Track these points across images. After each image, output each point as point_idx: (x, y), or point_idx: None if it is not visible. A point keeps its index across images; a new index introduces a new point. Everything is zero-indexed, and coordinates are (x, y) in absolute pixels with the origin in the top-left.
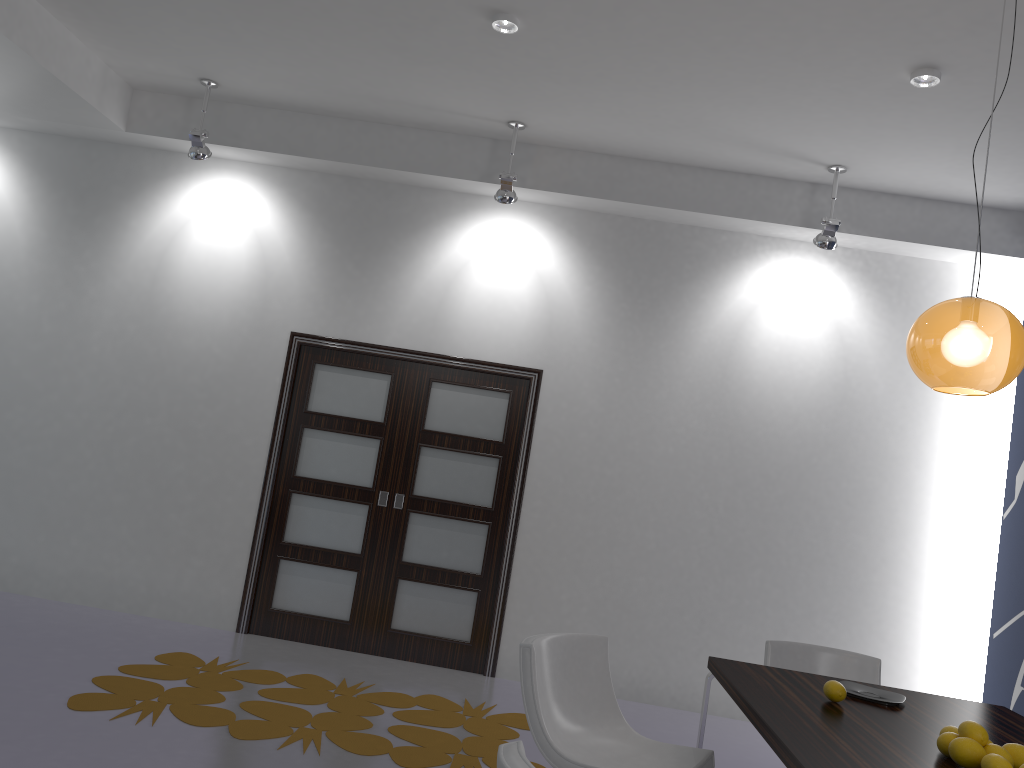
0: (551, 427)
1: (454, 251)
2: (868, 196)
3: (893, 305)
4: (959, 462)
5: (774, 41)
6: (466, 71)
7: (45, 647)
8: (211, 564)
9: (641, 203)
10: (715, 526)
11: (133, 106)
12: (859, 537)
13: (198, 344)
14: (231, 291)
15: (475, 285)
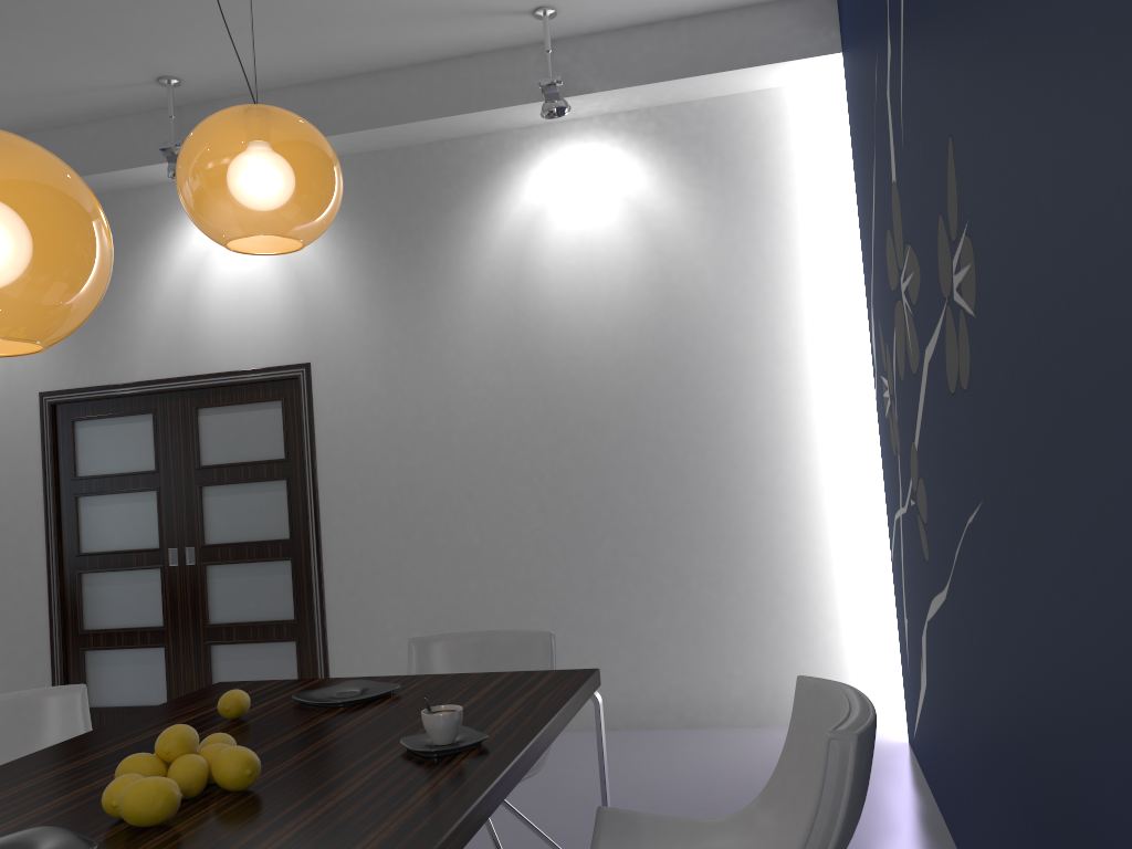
0: (333, 428)
1: (186, 251)
2: (619, 36)
3: (704, 165)
4: (830, 343)
5: None
6: (29, 33)
7: None
8: (15, 673)
9: (353, 131)
10: (545, 499)
11: None
12: (723, 470)
13: None
14: None
15: (217, 284)
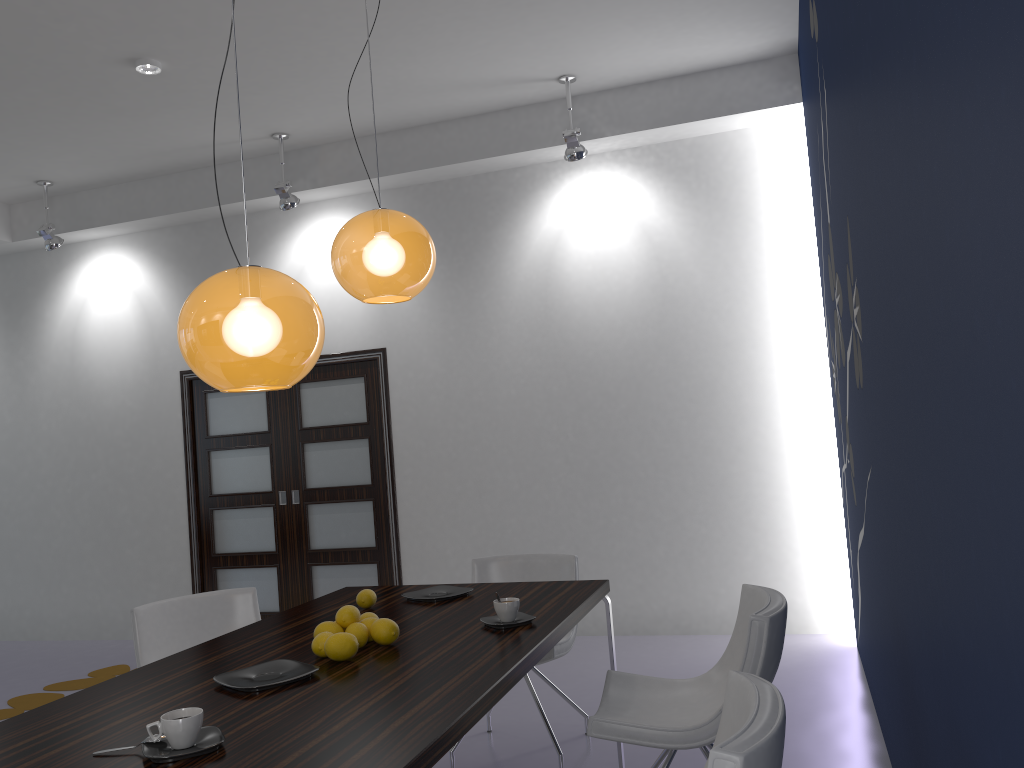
0: (404, 398)
1: (290, 262)
2: (625, 92)
3: (693, 190)
4: (796, 330)
5: (347, 1)
6: (183, 110)
7: (3, 680)
8: (165, 585)
9: (418, 169)
10: (569, 454)
11: (13, 219)
12: (710, 432)
13: (115, 402)
14: (129, 350)
15: (313, 287)
